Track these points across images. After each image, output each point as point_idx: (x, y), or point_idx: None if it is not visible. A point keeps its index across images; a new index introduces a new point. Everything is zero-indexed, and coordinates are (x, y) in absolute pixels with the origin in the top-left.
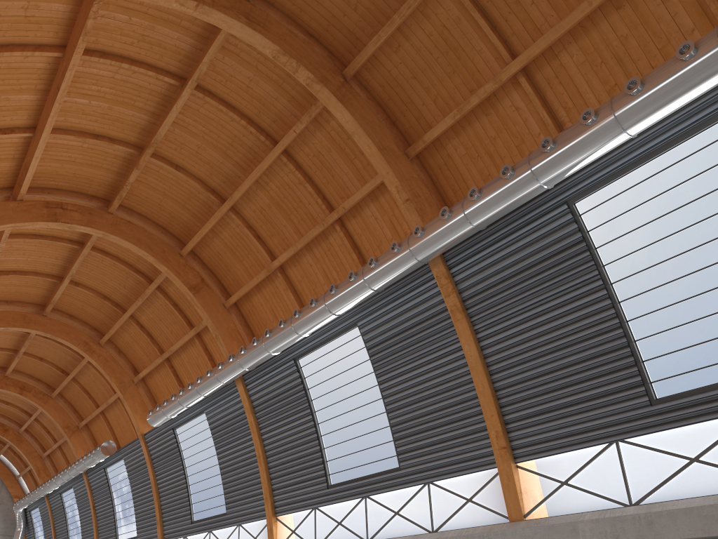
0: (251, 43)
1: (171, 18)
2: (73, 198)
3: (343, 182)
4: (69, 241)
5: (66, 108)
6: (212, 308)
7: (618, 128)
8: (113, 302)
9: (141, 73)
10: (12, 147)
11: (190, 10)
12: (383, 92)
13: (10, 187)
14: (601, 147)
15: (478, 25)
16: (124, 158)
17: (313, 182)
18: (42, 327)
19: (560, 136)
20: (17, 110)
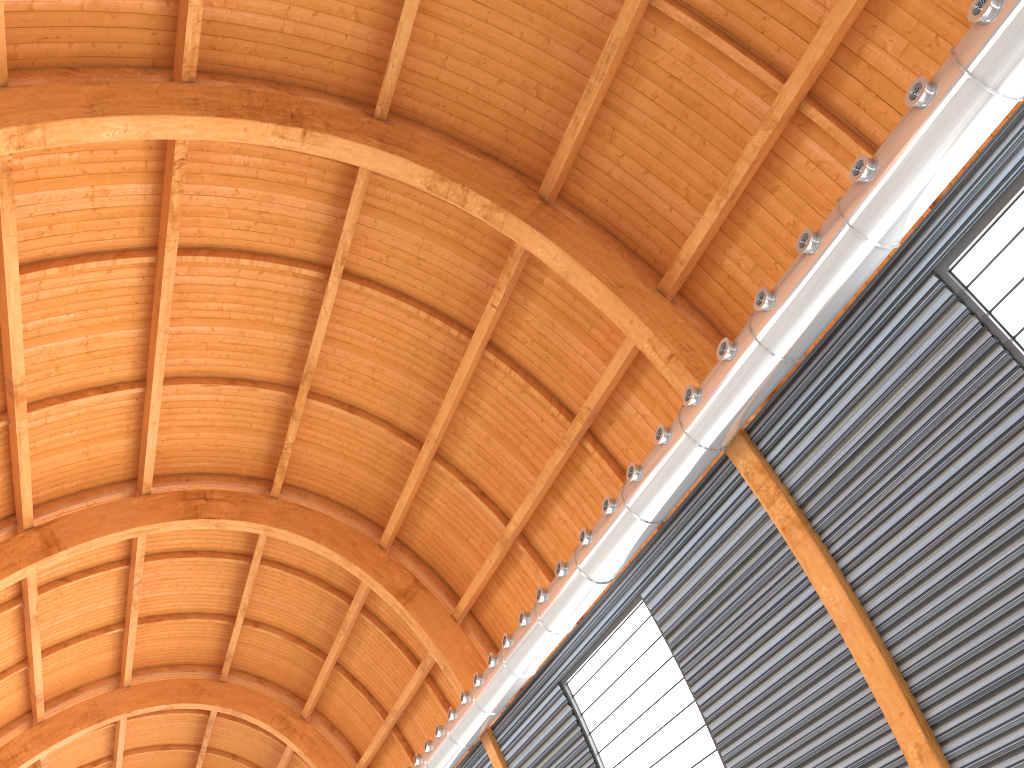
0: (392, 174)
1: (291, 178)
2: (222, 484)
3: (583, 371)
4: (232, 555)
5: (183, 343)
6: (434, 623)
7: (979, 88)
8: (310, 645)
9: (270, 271)
10: (122, 414)
11: (296, 144)
12: (608, 210)
13: (133, 477)
14: (959, 137)
15: (722, 56)
16: (278, 409)
17: (540, 384)
18: (219, 699)
19: (881, 147)
20: (116, 355)
